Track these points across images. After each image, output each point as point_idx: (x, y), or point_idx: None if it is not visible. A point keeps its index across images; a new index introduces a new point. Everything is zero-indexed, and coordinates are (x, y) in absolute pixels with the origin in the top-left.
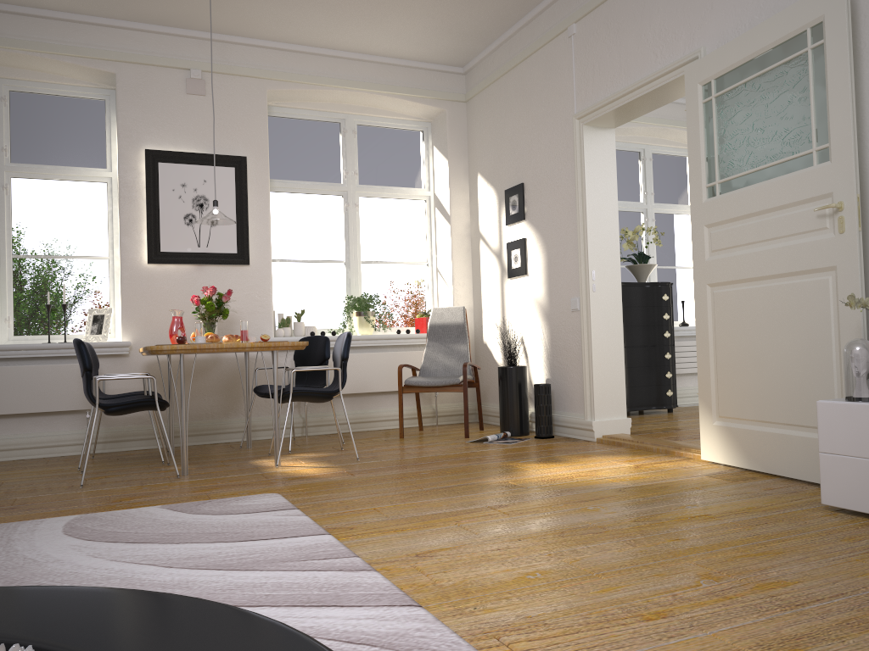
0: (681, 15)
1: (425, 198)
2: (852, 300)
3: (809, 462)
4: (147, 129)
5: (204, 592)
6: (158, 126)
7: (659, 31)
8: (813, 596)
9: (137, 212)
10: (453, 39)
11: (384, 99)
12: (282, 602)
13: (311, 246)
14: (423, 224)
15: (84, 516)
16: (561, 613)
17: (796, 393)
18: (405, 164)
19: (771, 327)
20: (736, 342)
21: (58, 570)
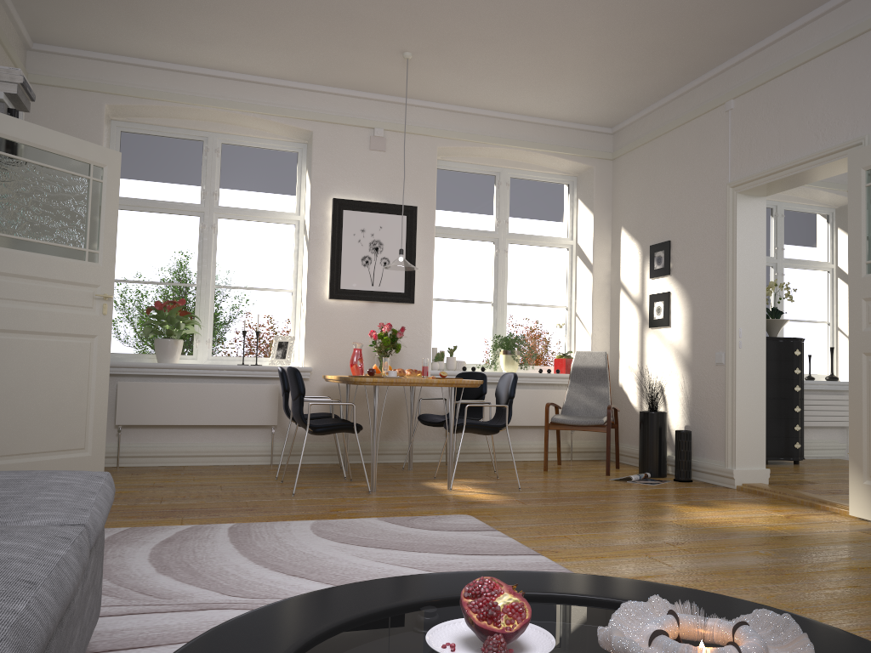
0: (846, 103)
1: (568, 247)
2: None
3: None
4: (335, 180)
5: None
6: (344, 178)
7: (822, 116)
8: None
9: (323, 253)
10: (609, 105)
11: (537, 156)
12: None
13: (463, 287)
14: (565, 270)
15: (320, 522)
16: None
17: None
18: (551, 214)
19: None
20: None
21: (339, 565)
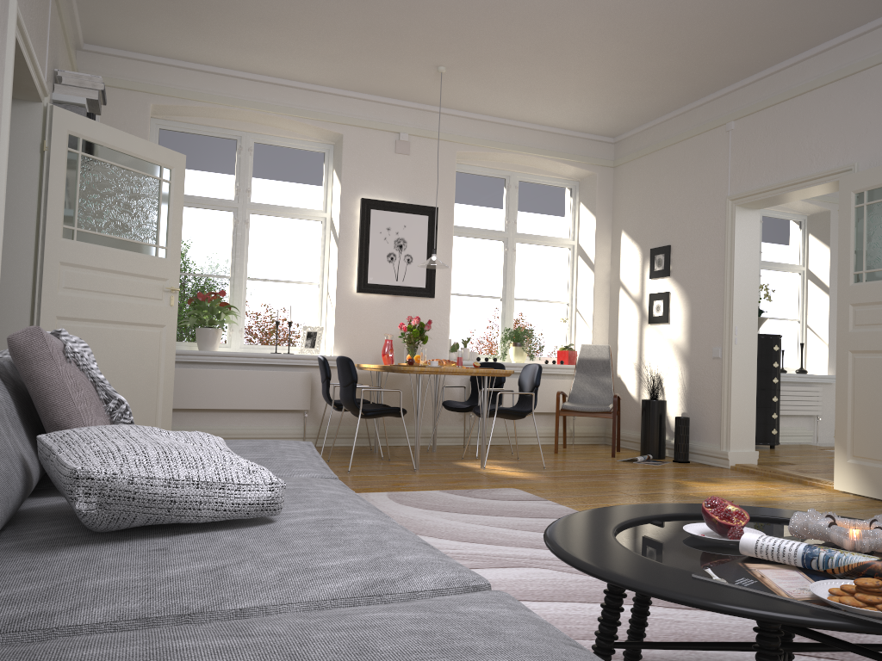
0: (838, 133)
1: (569, 247)
2: None
3: None
4: (363, 181)
5: None
6: (371, 179)
7: (816, 142)
8: None
9: (351, 249)
10: (615, 118)
11: (546, 162)
12: None
13: (475, 283)
14: (566, 269)
15: (393, 493)
16: None
17: None
18: (555, 216)
19: None
20: (873, 399)
21: (438, 525)
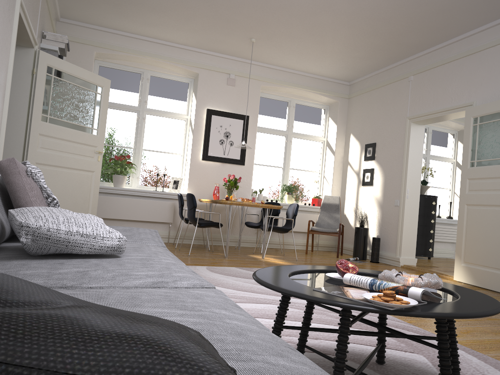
0: (466, 85)
1: (322, 141)
2: None
3: None
4: (208, 99)
5: None
6: (213, 98)
7: (455, 89)
8: None
9: (200, 136)
10: (349, 71)
11: (311, 94)
12: None
13: (268, 158)
14: (320, 153)
15: (209, 267)
16: None
17: None
18: (314, 124)
19: (493, 226)
20: (476, 231)
21: (229, 282)
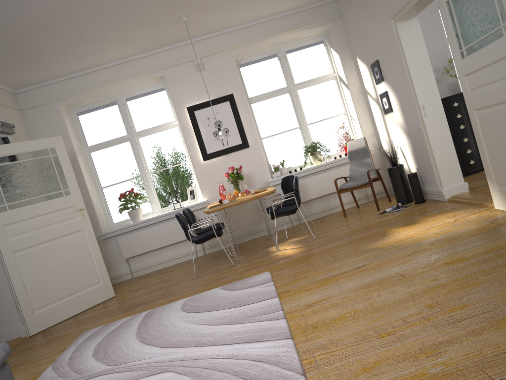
0: None
1: (333, 78)
2: None
3: None
4: (184, 97)
5: (216, 338)
6: (189, 94)
7: None
8: (471, 314)
9: (192, 138)
10: None
11: (294, 34)
12: (241, 341)
13: (279, 125)
14: (336, 92)
15: (190, 298)
16: (347, 336)
17: None
18: (317, 63)
19: None
20: (494, 142)
21: (172, 330)
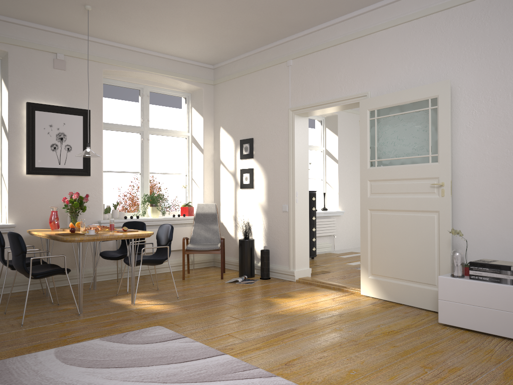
0: (357, 72)
1: (186, 137)
2: (453, 231)
3: (421, 299)
4: (28, 89)
5: None
6: (35, 87)
7: (344, 77)
8: (473, 374)
9: (20, 141)
10: (215, 52)
11: (168, 79)
12: None
13: (120, 163)
14: (184, 151)
15: (59, 349)
16: None
17: (415, 266)
18: (175, 116)
19: (403, 234)
20: (383, 239)
21: None
